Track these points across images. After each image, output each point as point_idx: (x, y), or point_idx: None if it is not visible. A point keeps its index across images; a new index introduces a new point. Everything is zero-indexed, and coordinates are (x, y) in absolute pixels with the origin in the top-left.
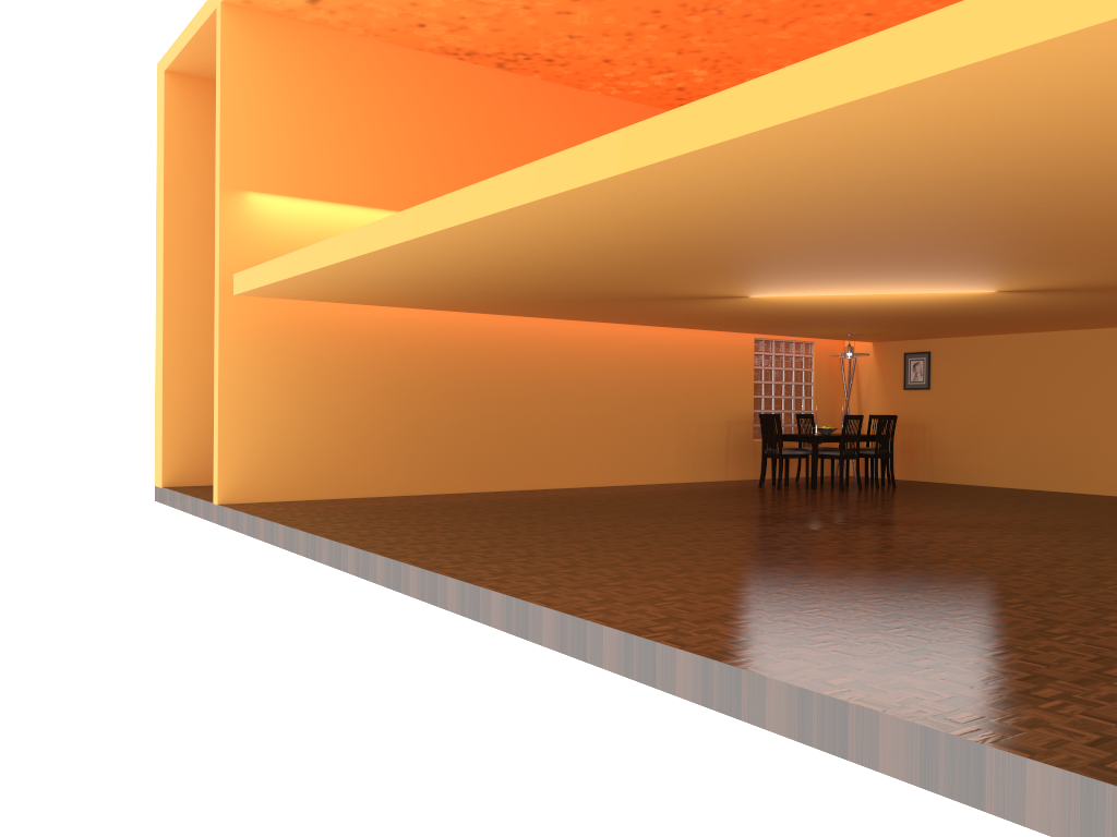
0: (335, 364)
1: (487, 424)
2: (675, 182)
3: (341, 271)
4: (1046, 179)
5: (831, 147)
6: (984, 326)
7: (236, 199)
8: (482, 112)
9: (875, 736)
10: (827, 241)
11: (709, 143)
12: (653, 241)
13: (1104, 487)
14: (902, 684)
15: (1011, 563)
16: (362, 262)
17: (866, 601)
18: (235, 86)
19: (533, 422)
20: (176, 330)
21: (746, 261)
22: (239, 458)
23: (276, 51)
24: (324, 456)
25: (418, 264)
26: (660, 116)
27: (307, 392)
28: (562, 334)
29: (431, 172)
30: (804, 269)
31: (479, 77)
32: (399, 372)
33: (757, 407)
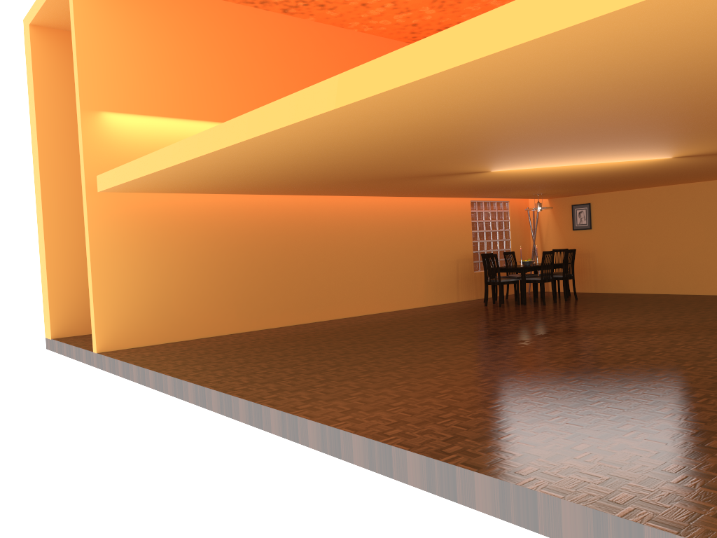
0: (179, 239)
1: (293, 275)
2: (511, 69)
3: (187, 168)
4: None
5: (684, 22)
6: (635, 183)
7: (93, 118)
8: (274, 46)
9: None
10: (589, 122)
11: (573, 22)
12: (451, 129)
13: None
14: None
15: None
16: (206, 159)
17: (666, 417)
18: (86, 30)
19: (325, 271)
20: (53, 221)
21: (512, 142)
22: (111, 316)
23: (116, 3)
24: (175, 309)
25: (251, 159)
26: (511, 3)
27: (159, 262)
28: (341, 206)
29: (240, 92)
30: (550, 147)
31: (270, 20)
32: (227, 242)
33: (475, 248)
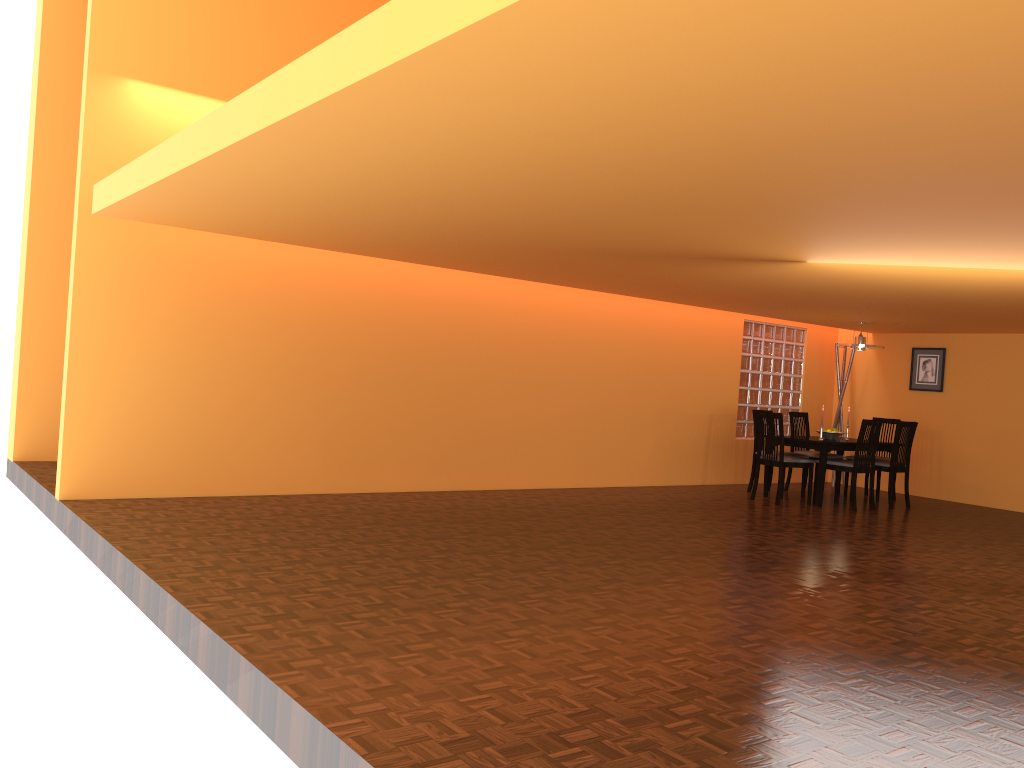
0: (236, 319)
1: (429, 406)
2: None
3: (228, 175)
4: None
5: None
6: None
7: (110, 88)
8: None
9: None
10: None
11: None
12: (777, 128)
13: None
14: None
15: None
16: (255, 153)
17: None
18: None
19: (487, 406)
20: (43, 264)
21: (886, 190)
22: (94, 438)
23: None
24: (214, 439)
25: (347, 165)
26: None
27: (195, 354)
28: (527, 299)
29: None
30: (954, 216)
31: None
32: (322, 334)
33: (742, 400)
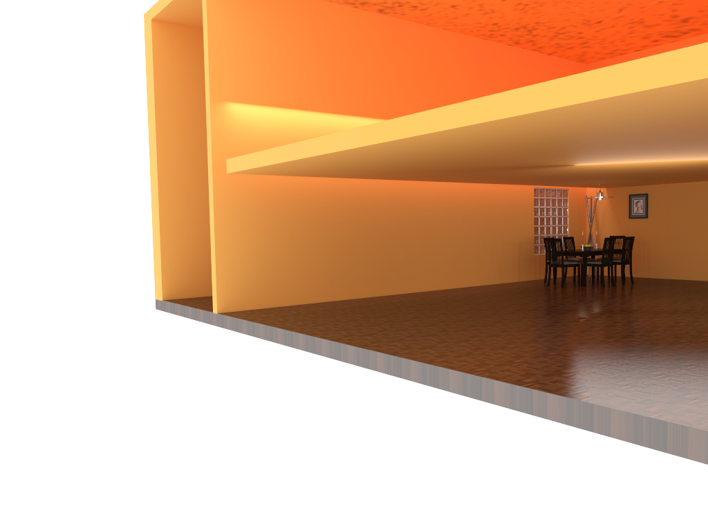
0: (285, 216)
1: (377, 252)
2: (654, 98)
3: (324, 158)
4: None
5: None
6: (696, 177)
7: (220, 108)
8: (369, 43)
9: None
10: (689, 131)
11: None
12: (571, 134)
13: None
14: None
15: None
16: (348, 152)
17: None
18: (216, 30)
19: (405, 249)
20: (166, 195)
21: (612, 144)
22: (229, 282)
23: (241, 5)
24: (280, 277)
25: (384, 152)
26: (668, 52)
27: (268, 236)
28: (421, 190)
29: (339, 85)
30: (641, 148)
31: (366, 19)
32: (324, 220)
33: (536, 232)
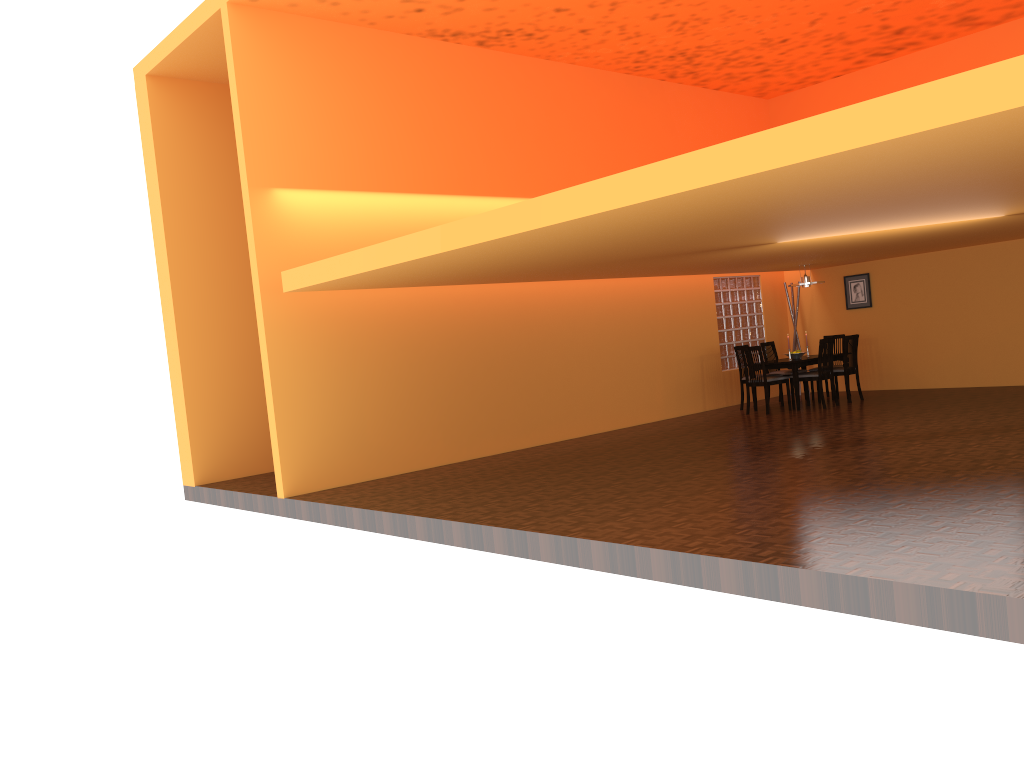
0: (371, 347)
1: (506, 387)
2: (909, 146)
3: (431, 260)
4: None
5: None
6: (935, 246)
7: (264, 197)
8: (469, 90)
9: None
10: (943, 186)
11: (1007, 107)
12: (784, 202)
13: None
14: None
15: None
16: (468, 249)
17: None
18: (249, 85)
19: (544, 379)
20: (188, 331)
21: (836, 211)
22: (298, 450)
23: (282, 47)
24: (372, 437)
25: (520, 245)
26: (929, 84)
27: (349, 378)
28: (559, 293)
29: (432, 152)
30: (873, 214)
31: (462, 57)
32: (427, 347)
33: (722, 340)
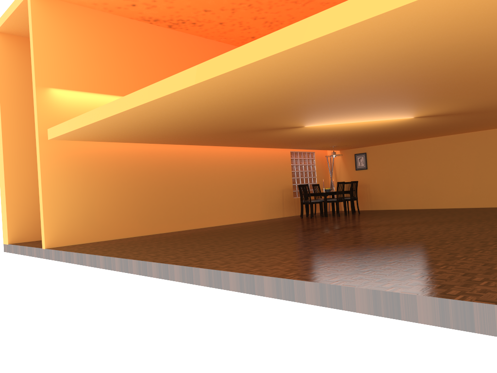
0: (100, 173)
1: (176, 198)
2: (319, 51)
3: (114, 121)
4: (491, 44)
5: (411, 24)
6: (393, 138)
7: (44, 92)
8: (163, 49)
9: (492, 317)
10: (364, 89)
11: (353, 22)
12: (283, 93)
13: (447, 205)
14: (485, 290)
15: (451, 235)
16: (128, 113)
17: (413, 256)
18: (40, 35)
19: (197, 196)
20: (10, 163)
21: (318, 104)
22: (55, 224)
23: (60, 18)
24: (98, 219)
25: (156, 113)
26: (320, 13)
27: (87, 188)
28: (207, 153)
29: (141, 77)
30: (341, 108)
31: (160, 32)
32: (132, 175)
33: (294, 182)
